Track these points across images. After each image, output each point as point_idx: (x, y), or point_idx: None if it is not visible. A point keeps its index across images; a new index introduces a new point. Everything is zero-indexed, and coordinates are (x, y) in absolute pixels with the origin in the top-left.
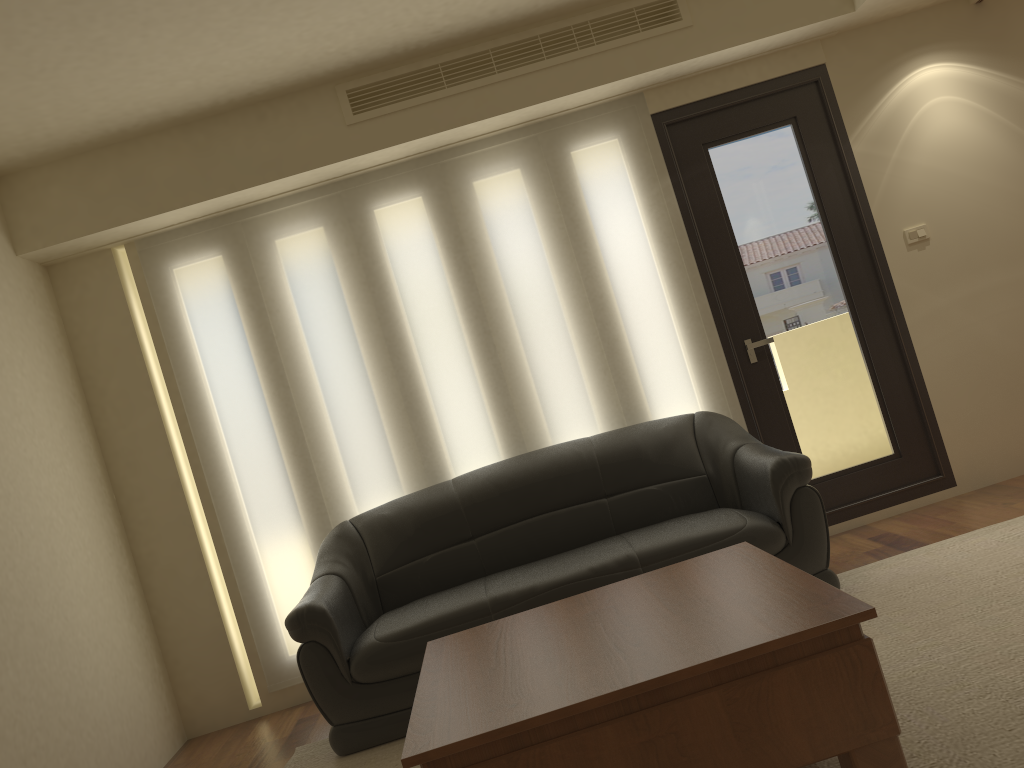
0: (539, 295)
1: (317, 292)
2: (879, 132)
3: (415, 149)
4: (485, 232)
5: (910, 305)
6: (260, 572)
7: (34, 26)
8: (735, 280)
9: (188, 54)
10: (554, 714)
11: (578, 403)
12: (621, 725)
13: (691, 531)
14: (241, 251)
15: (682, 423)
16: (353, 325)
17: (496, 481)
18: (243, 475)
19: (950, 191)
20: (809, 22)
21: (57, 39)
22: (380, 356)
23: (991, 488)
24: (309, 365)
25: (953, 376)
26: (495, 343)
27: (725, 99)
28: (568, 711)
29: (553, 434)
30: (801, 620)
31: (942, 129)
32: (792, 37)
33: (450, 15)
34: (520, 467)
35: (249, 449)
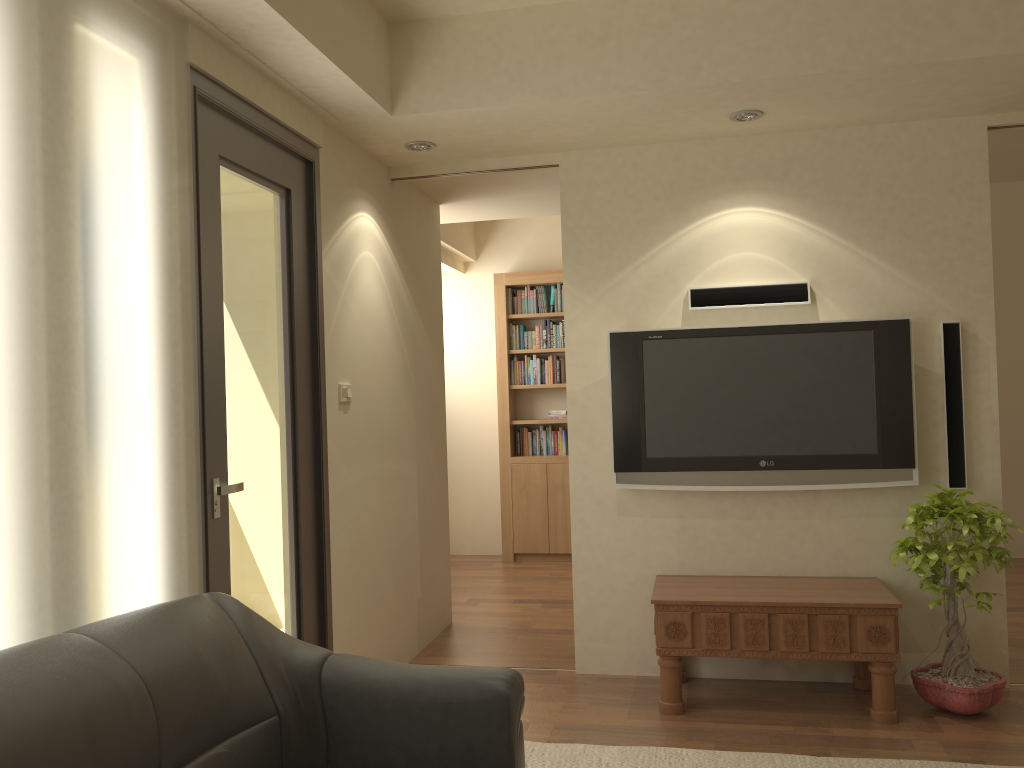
0: None
1: None
2: (338, 259)
3: None
4: None
5: (333, 477)
6: None
7: None
8: (218, 379)
9: None
10: None
11: None
12: None
13: None
14: None
15: (221, 612)
16: None
17: None
18: None
19: (364, 356)
20: (371, 94)
21: None
22: None
23: None
24: None
25: (346, 574)
26: None
27: (251, 114)
28: None
29: None
30: None
31: (367, 287)
32: (337, 96)
33: None
34: None
35: None
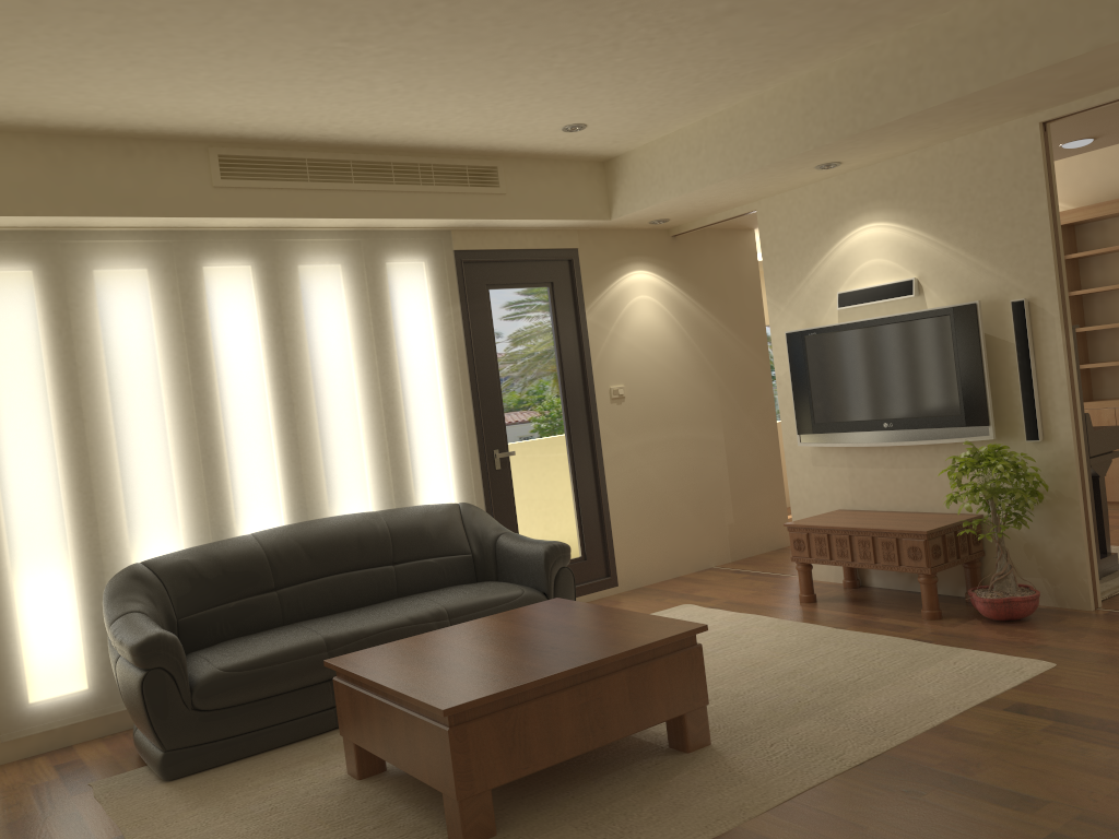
0: (343, 380)
1: (134, 332)
2: (604, 310)
3: (262, 224)
4: (305, 313)
5: (607, 444)
6: (16, 610)
7: (48, 35)
8: (494, 400)
9: (131, 90)
10: (538, 681)
11: (361, 481)
12: (572, 692)
13: (484, 594)
14: (59, 272)
15: (453, 510)
16: (166, 372)
17: (301, 540)
18: (16, 504)
19: (641, 365)
20: (582, 218)
21: (49, 48)
22: (188, 407)
23: (640, 589)
24: (112, 402)
25: (626, 502)
26: (298, 415)
27: (508, 254)
28: (547, 680)
29: (335, 505)
30: (665, 631)
31: (642, 319)
32: (565, 224)
33: (345, 129)
34: (322, 530)
35: (28, 478)
